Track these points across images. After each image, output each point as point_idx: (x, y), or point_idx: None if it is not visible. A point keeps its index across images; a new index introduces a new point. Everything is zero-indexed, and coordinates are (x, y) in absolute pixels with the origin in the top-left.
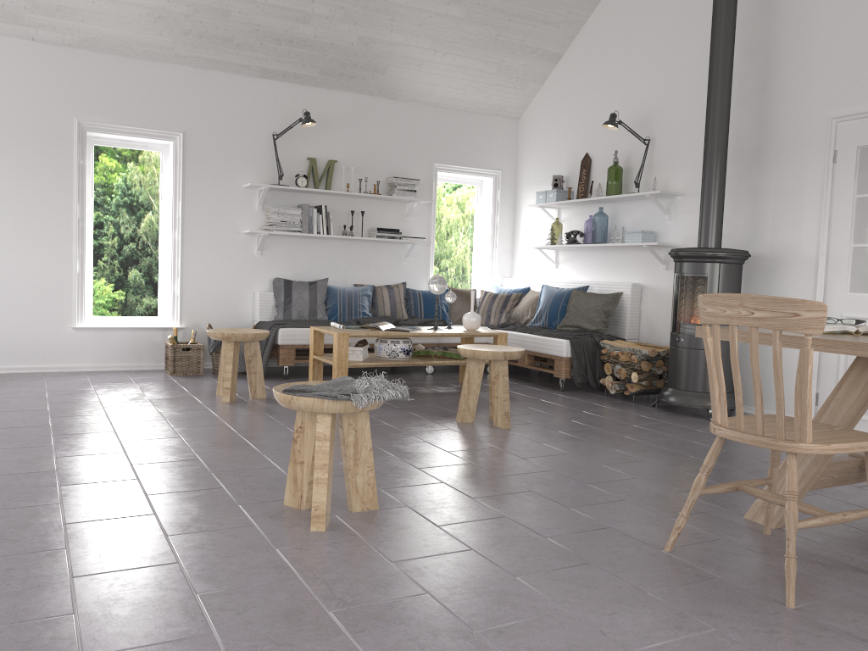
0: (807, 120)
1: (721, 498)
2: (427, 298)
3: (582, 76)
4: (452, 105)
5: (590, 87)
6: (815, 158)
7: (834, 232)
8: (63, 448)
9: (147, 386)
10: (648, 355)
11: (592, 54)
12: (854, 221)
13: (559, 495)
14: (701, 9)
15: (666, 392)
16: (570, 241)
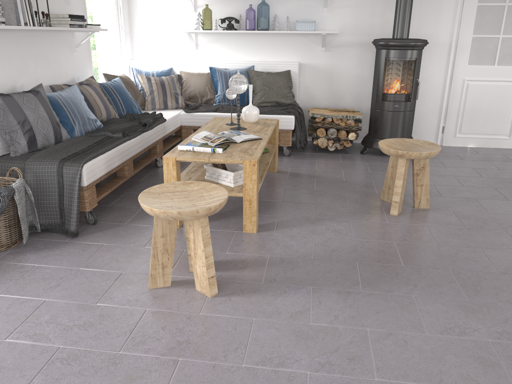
0: None
1: None
2: (120, 91)
3: None
4: None
5: None
6: None
7: (462, 27)
8: None
9: (0, 328)
10: (360, 119)
11: None
12: (475, 20)
13: None
14: None
15: None
16: (232, 27)
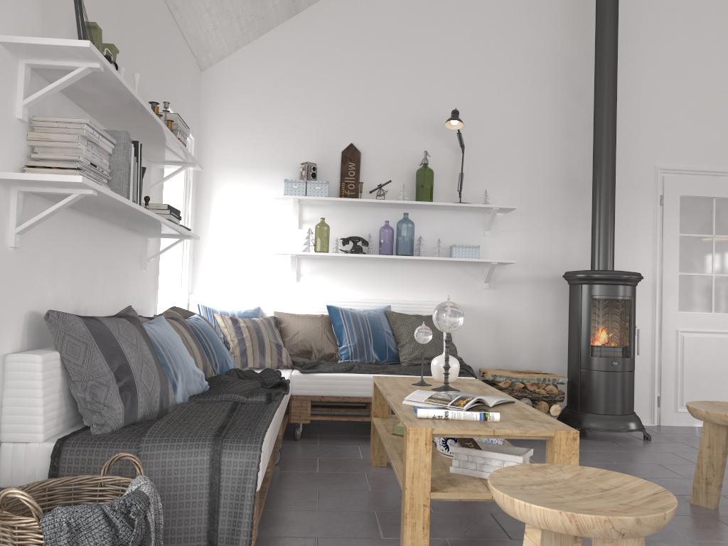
0: (636, 166)
1: None
2: (210, 334)
3: (339, 49)
4: (183, 20)
5: (353, 66)
6: (646, 198)
7: (665, 262)
8: None
9: None
10: (564, 383)
11: (357, 29)
12: (679, 254)
13: None
14: (518, 33)
15: (605, 420)
16: (361, 249)
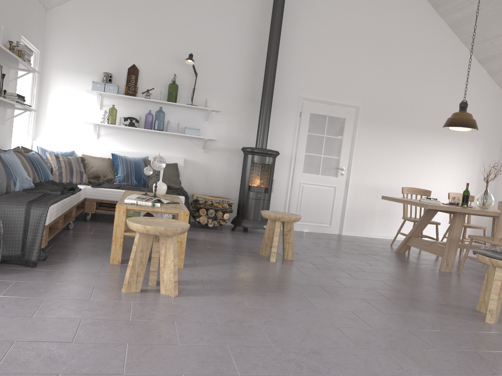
0: (289, 94)
1: (417, 267)
2: (40, 162)
3: (130, 9)
4: None
5: (138, 20)
6: (293, 112)
7: (298, 147)
8: (399, 371)
9: (22, 312)
10: (233, 203)
11: None
12: (306, 143)
13: (430, 281)
14: (233, 13)
15: (251, 223)
16: (133, 124)
